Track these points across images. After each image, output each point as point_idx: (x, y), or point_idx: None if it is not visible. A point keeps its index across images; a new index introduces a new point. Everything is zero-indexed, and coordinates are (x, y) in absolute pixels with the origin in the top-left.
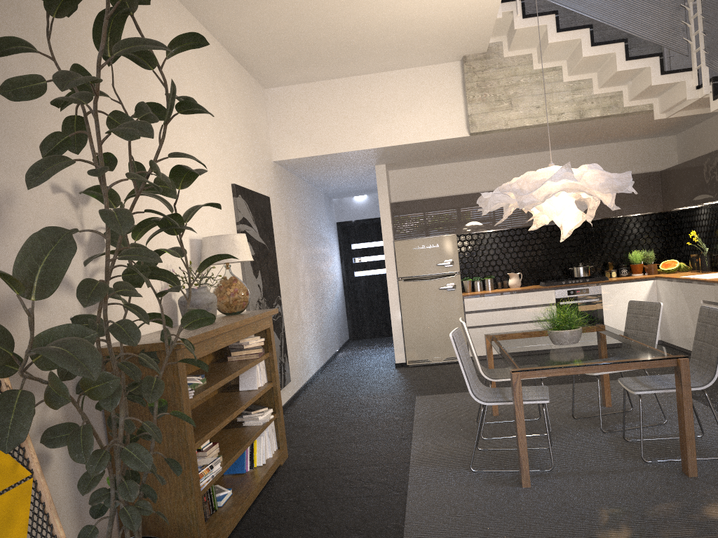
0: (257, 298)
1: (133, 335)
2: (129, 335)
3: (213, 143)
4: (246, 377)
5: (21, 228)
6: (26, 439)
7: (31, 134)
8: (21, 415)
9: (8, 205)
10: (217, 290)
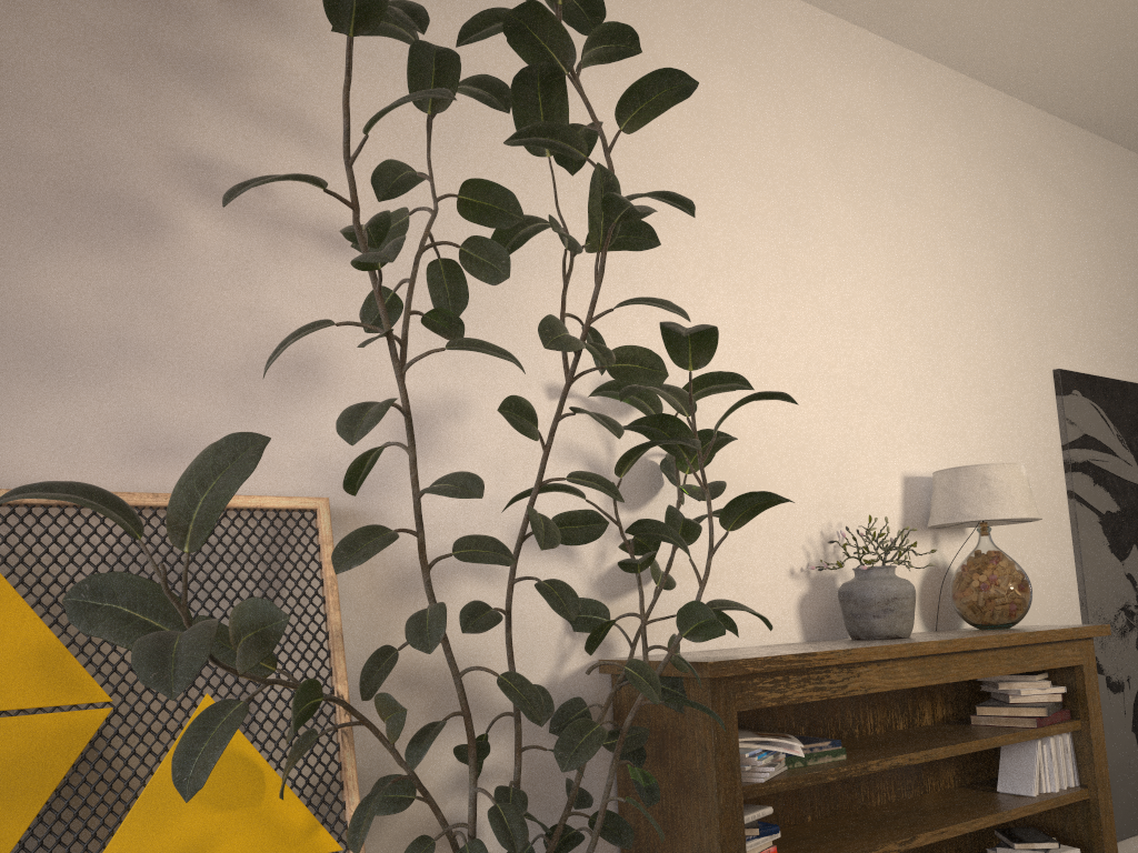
0: (1121, 603)
1: (433, 632)
2: (428, 633)
3: (999, 296)
4: (1013, 766)
5: (471, 453)
6: (350, 789)
7: (514, 310)
8: (212, 743)
9: (448, 419)
10: (955, 576)
